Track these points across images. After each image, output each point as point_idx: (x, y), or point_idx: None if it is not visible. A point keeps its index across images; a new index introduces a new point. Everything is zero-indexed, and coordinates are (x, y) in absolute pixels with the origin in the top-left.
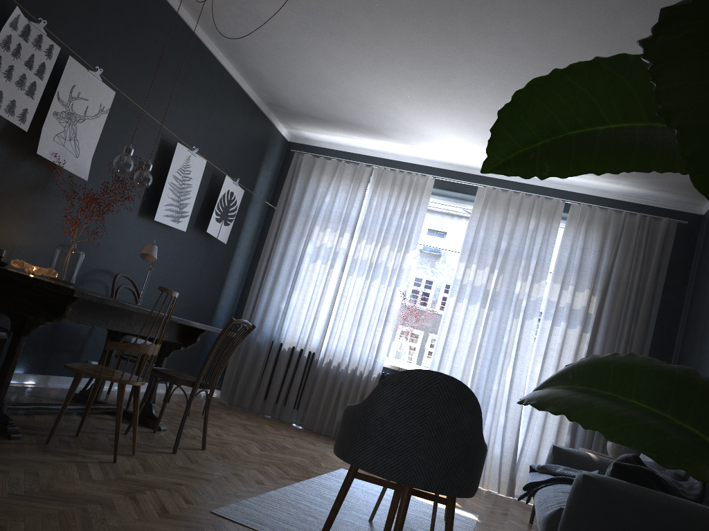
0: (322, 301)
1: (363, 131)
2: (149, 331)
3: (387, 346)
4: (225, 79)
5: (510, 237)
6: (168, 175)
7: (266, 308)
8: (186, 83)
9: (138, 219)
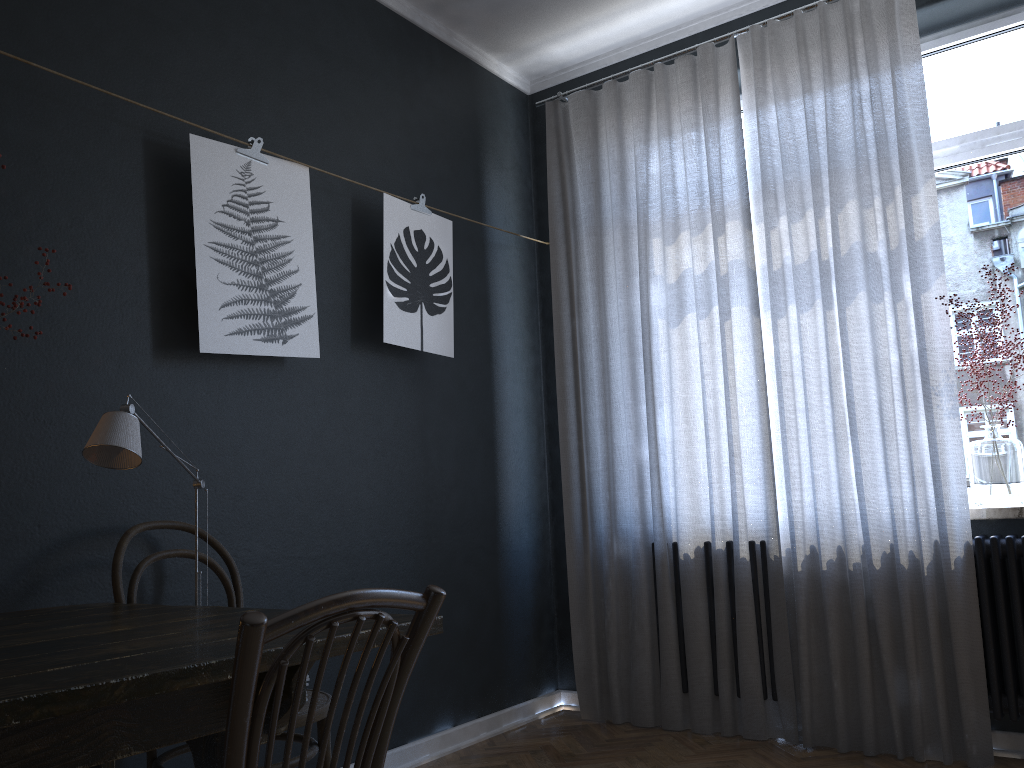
0: (733, 407)
1: None
2: (15, 761)
3: (959, 461)
4: None
5: None
6: (196, 225)
7: (610, 471)
8: None
9: (160, 366)
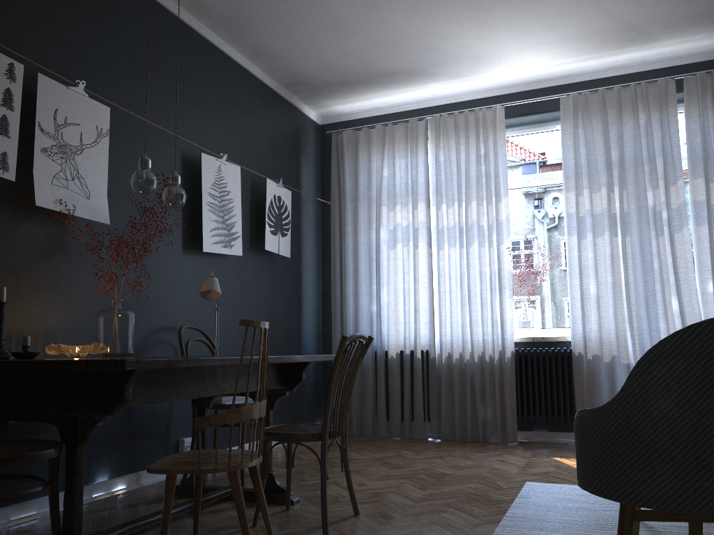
0: (417, 288)
1: (403, 79)
2: (242, 385)
3: (511, 316)
4: (231, 67)
5: (620, 143)
6: (202, 194)
7: (356, 316)
8: (189, 81)
9: (184, 256)
